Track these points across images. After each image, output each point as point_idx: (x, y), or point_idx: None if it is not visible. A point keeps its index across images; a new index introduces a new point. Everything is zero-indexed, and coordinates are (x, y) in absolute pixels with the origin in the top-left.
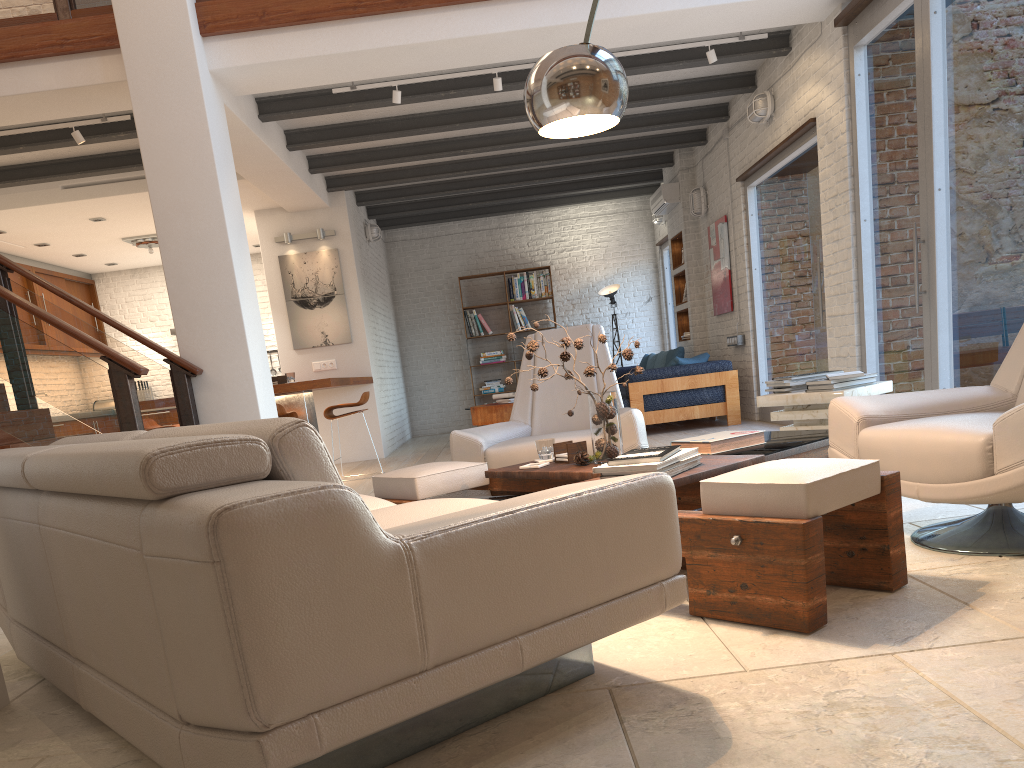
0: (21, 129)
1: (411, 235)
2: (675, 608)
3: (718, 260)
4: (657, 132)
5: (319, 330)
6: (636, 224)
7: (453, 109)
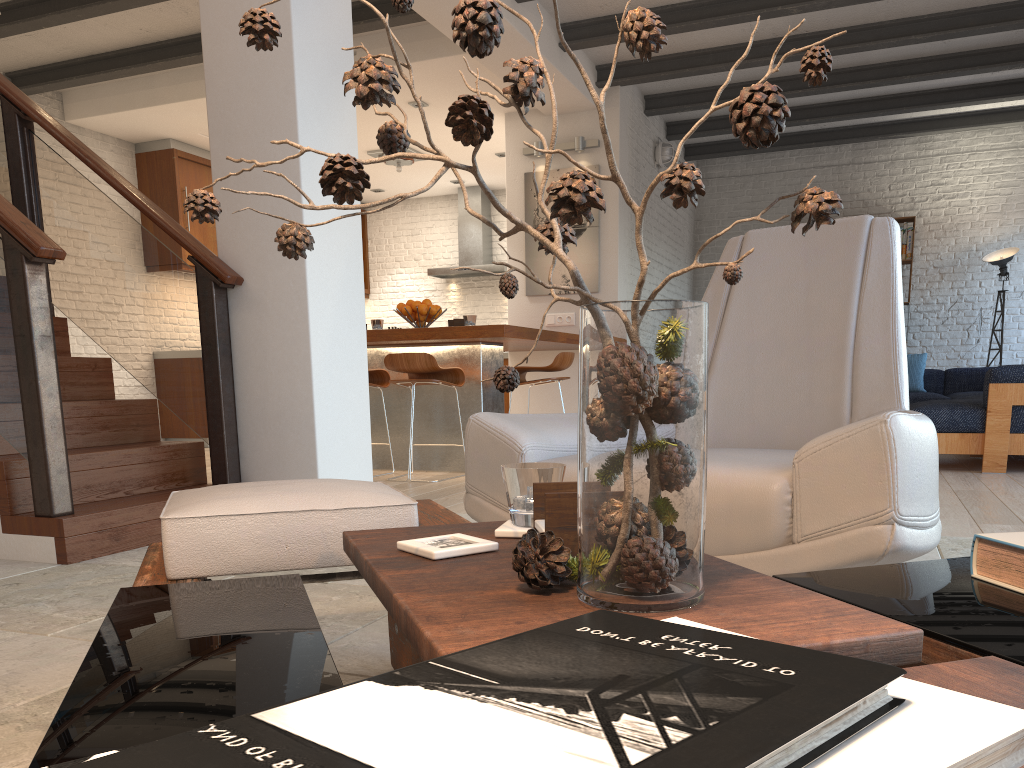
0: None
1: (731, 171)
2: None
3: None
4: None
5: (560, 273)
6: None
7: None
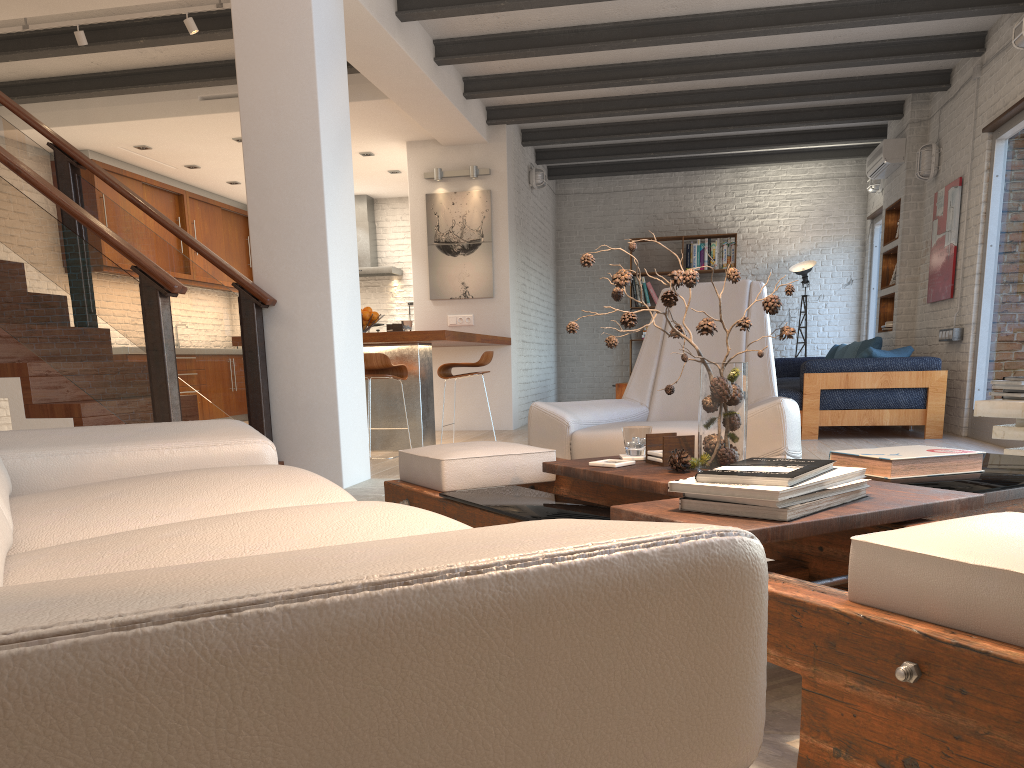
0: (133, 14)
1: (585, 188)
2: (774, 754)
3: (942, 234)
4: (887, 71)
5: (459, 280)
6: (846, 193)
7: (632, 21)
